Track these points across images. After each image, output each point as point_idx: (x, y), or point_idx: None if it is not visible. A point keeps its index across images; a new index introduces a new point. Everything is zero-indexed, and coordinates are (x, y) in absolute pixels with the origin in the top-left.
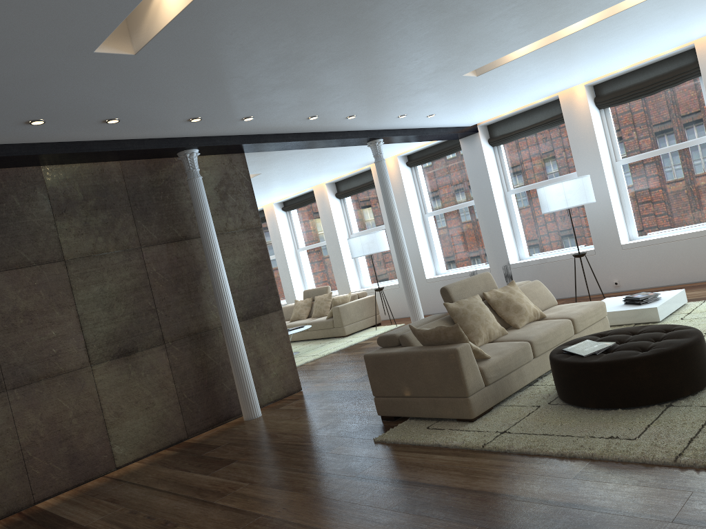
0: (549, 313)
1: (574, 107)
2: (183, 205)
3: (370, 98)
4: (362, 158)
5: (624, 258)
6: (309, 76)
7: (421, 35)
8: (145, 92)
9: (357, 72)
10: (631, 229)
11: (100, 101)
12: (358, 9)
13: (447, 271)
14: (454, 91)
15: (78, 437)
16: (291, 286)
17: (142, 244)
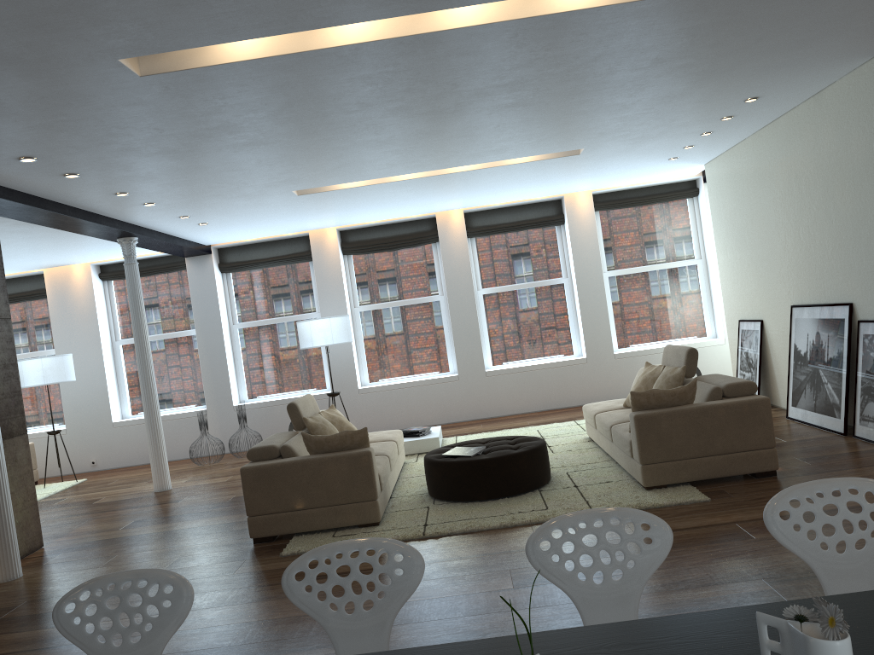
0: None
1: (324, 248)
2: None
3: (199, 190)
4: (60, 257)
5: (361, 402)
6: (207, 150)
7: (334, 146)
8: (59, 114)
9: (241, 161)
10: (364, 374)
11: None
12: (341, 110)
13: (141, 413)
14: (260, 204)
15: None
16: None
17: None
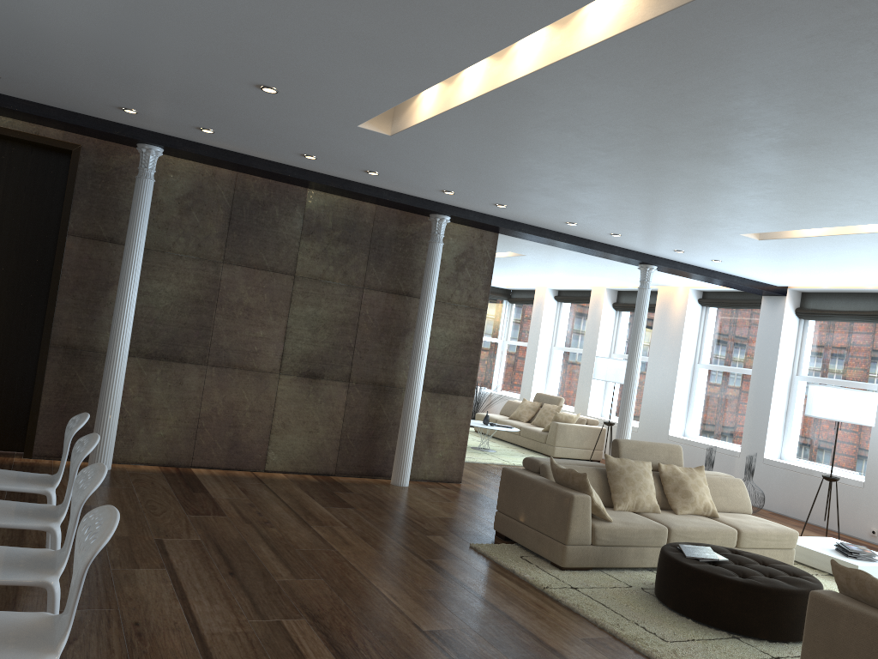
0: (728, 516)
1: None
2: (418, 263)
3: (632, 225)
4: None
5: None
6: (556, 189)
7: (670, 189)
8: (401, 161)
9: (609, 200)
10: None
11: (362, 157)
12: (592, 154)
13: (696, 436)
14: (735, 246)
15: (245, 429)
16: (531, 382)
17: (365, 285)
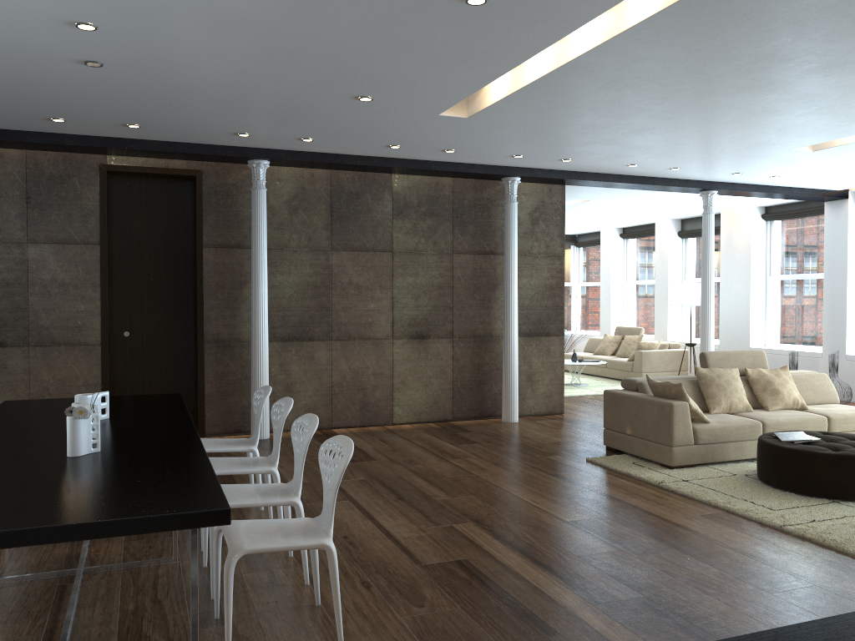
0: (817, 407)
1: None
2: (497, 224)
3: (690, 157)
4: None
5: None
6: (617, 138)
7: (722, 121)
8: (475, 137)
9: (666, 139)
10: None
11: (441, 139)
12: (648, 104)
13: (777, 344)
14: (791, 160)
15: (371, 390)
16: (609, 318)
17: (454, 250)
